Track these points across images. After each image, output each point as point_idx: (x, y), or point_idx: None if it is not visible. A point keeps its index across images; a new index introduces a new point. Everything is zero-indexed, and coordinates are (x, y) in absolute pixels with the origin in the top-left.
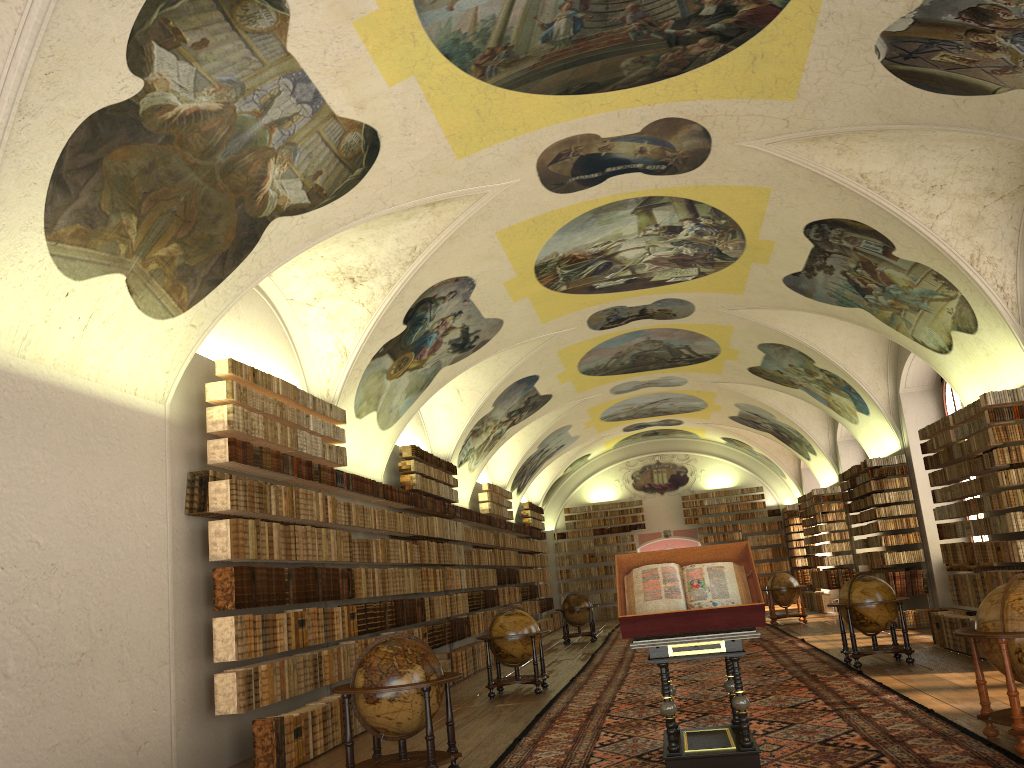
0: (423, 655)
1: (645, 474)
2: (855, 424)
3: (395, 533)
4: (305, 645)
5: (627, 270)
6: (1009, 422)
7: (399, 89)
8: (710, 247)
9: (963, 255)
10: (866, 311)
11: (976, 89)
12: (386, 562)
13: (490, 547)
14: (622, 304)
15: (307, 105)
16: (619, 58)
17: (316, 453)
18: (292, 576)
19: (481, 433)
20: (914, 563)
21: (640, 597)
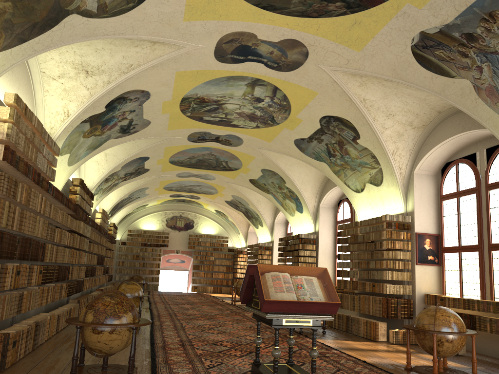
0: (132, 306)
1: (173, 220)
2: (292, 216)
3: (64, 227)
4: (17, 287)
5: (223, 114)
6: (391, 229)
7: None
8: (270, 114)
9: (390, 149)
10: (327, 165)
11: (445, 73)
12: (59, 243)
13: (95, 243)
14: (210, 131)
15: None
16: None
17: (43, 169)
18: (19, 242)
19: (109, 181)
20: None
21: (275, 290)
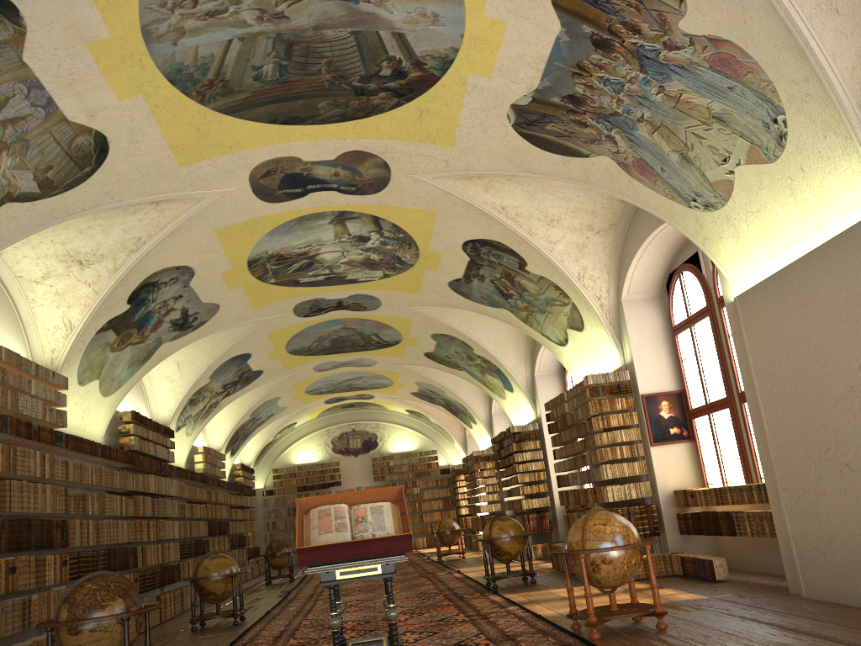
0: (125, 589)
1: (343, 440)
2: (504, 399)
3: (112, 489)
4: (15, 590)
5: (326, 269)
6: (603, 397)
7: (128, 104)
8: (392, 255)
9: (573, 272)
10: (509, 311)
11: (576, 152)
12: (101, 514)
13: (203, 502)
14: (322, 297)
15: (41, 108)
16: (317, 100)
17: (36, 415)
18: (5, 526)
19: (198, 402)
20: (544, 508)
21: (315, 531)
